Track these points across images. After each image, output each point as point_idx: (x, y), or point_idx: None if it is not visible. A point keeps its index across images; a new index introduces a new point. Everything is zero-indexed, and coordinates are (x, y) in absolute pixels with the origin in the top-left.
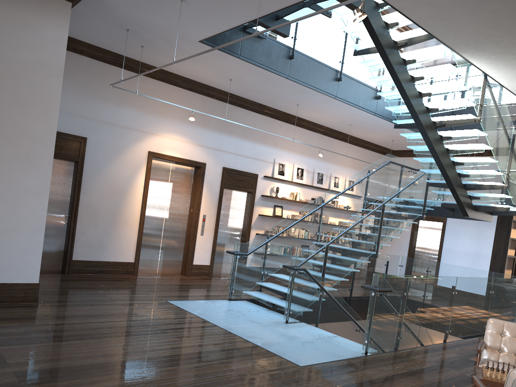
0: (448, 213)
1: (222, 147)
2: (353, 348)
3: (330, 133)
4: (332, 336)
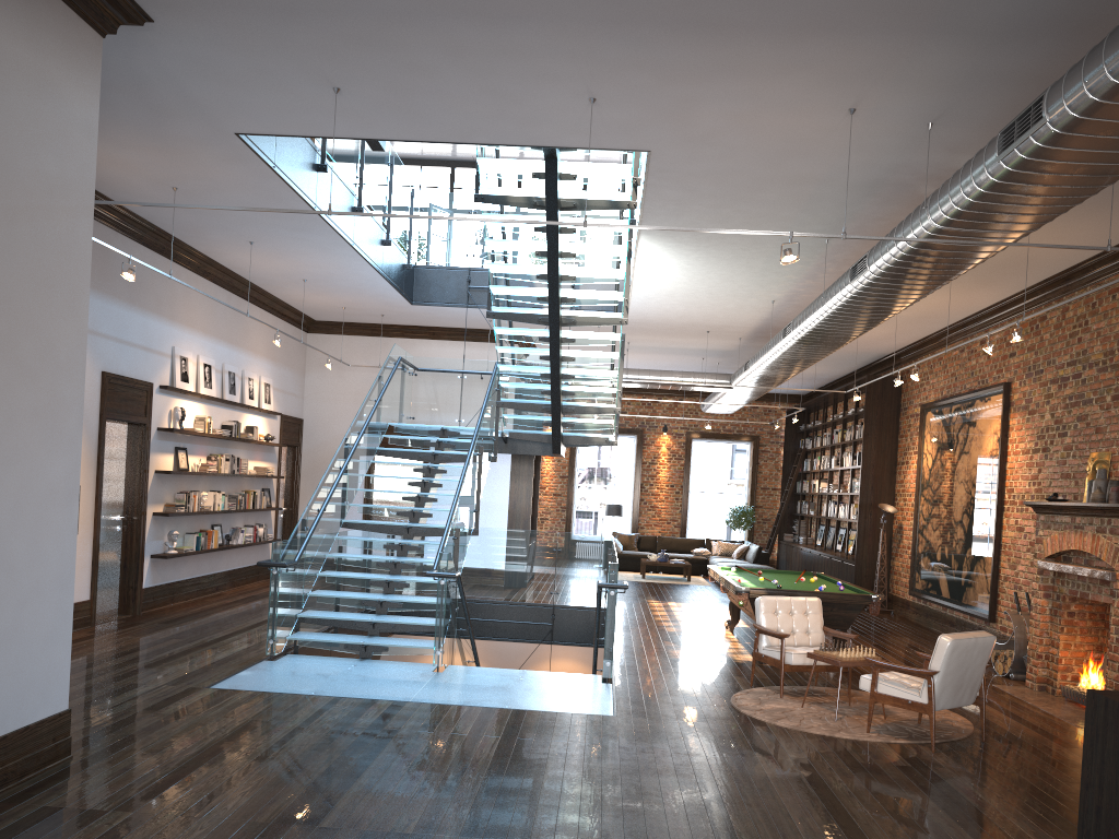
0: (497, 447)
1: (100, 327)
2: (581, 679)
3: (242, 290)
4: (525, 672)
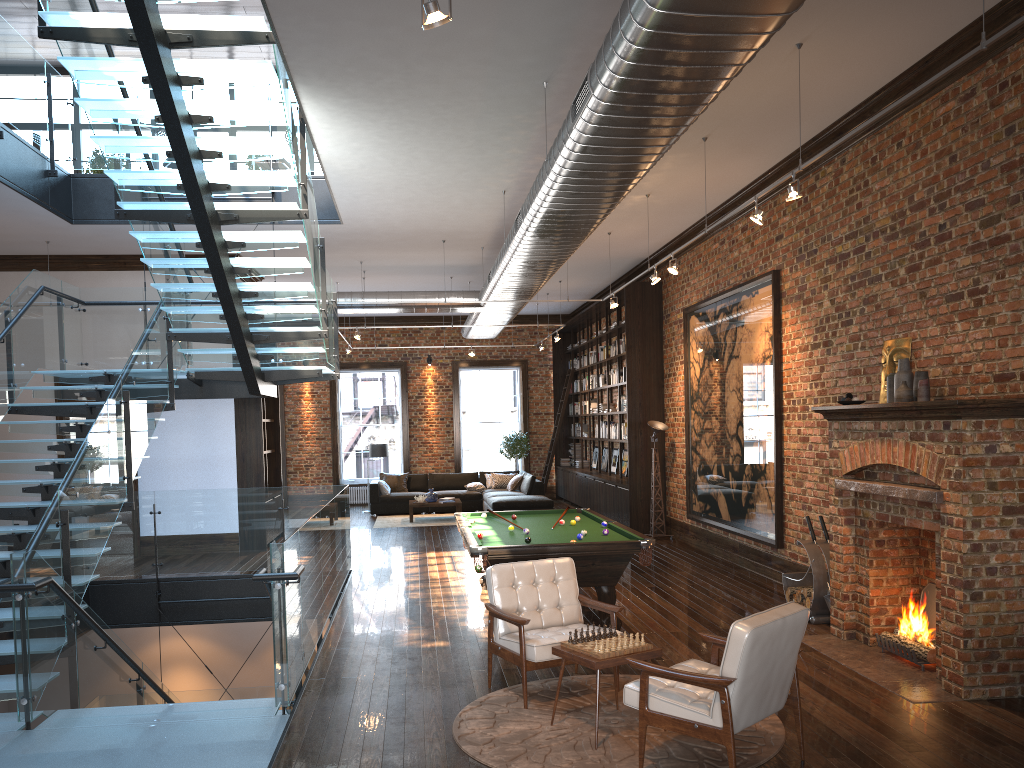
0: (191, 391)
1: None
2: (248, 712)
3: None
4: (170, 709)
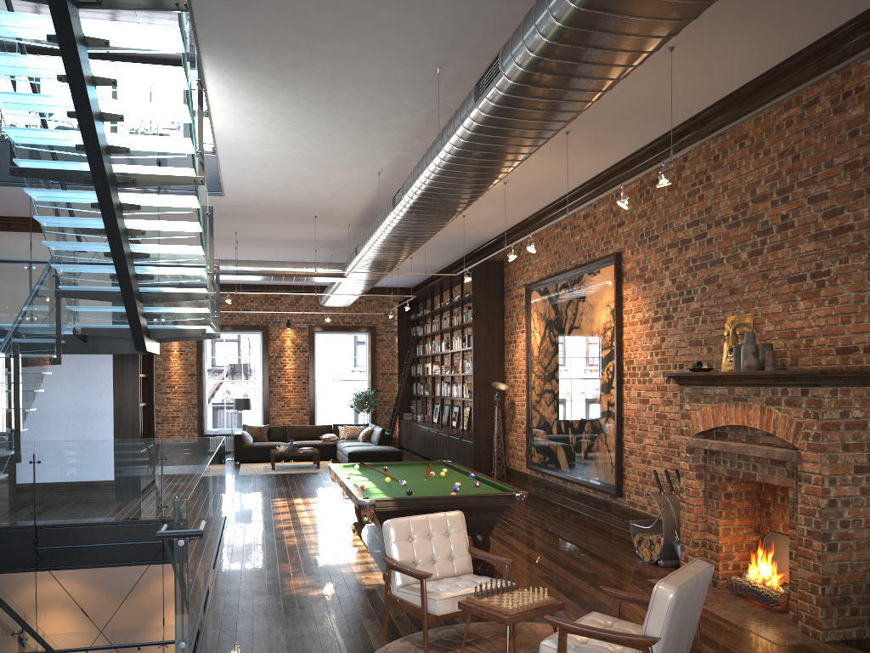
0: (75, 346)
1: None
2: None
3: None
4: None
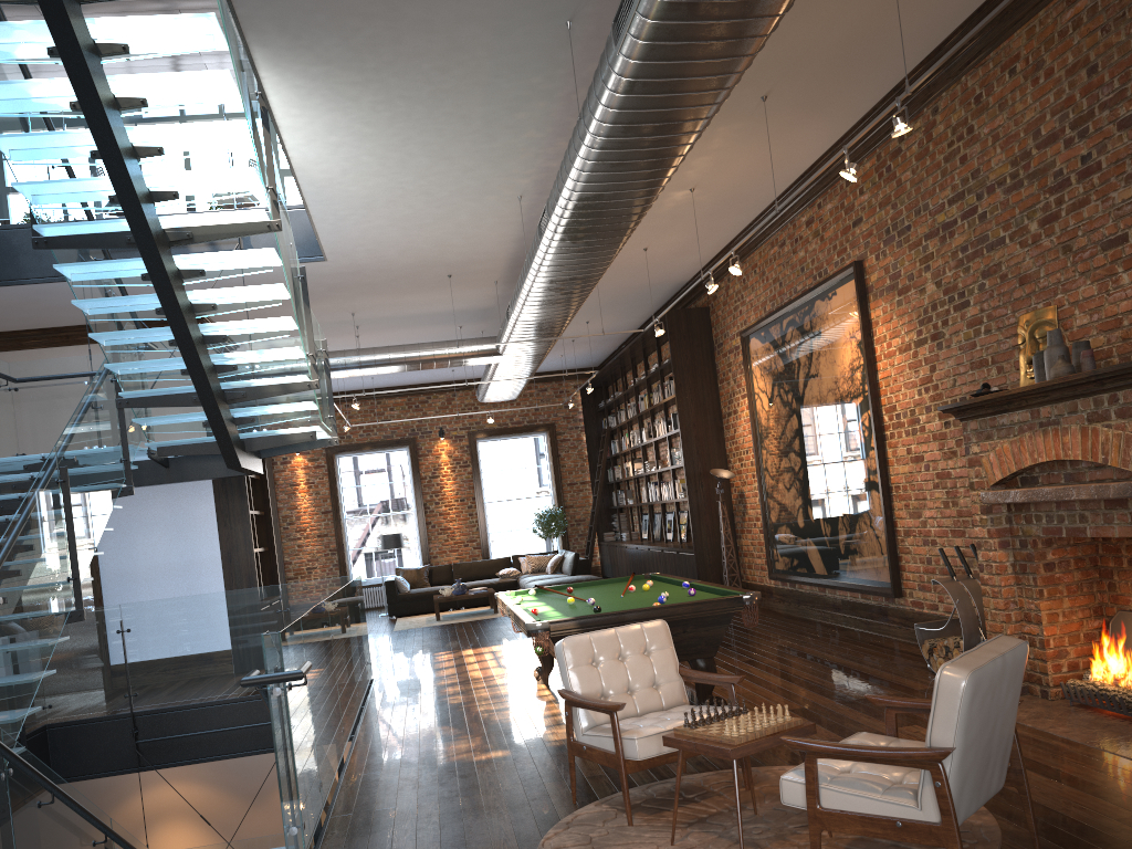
0: (156, 475)
1: None
2: None
3: None
4: None
